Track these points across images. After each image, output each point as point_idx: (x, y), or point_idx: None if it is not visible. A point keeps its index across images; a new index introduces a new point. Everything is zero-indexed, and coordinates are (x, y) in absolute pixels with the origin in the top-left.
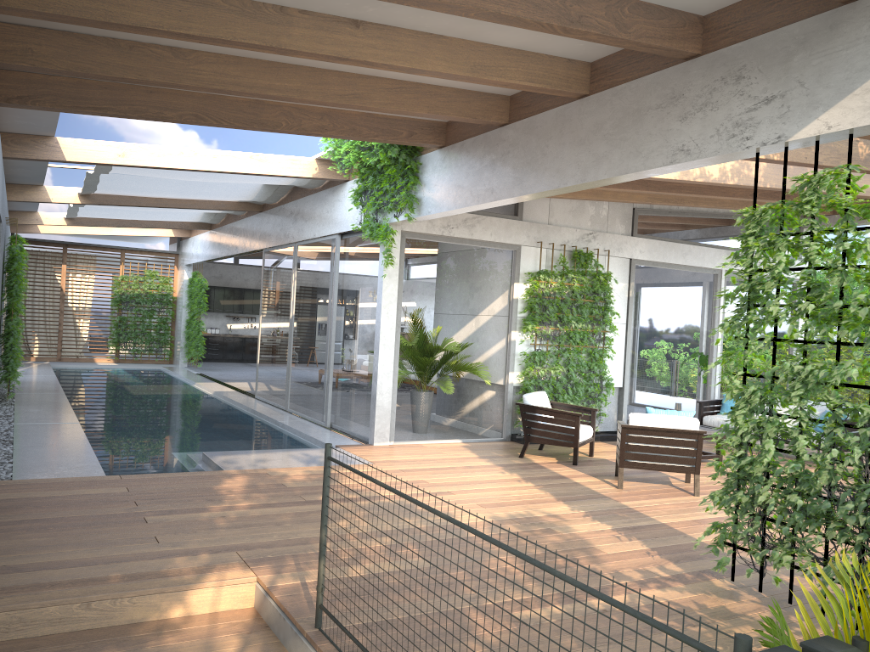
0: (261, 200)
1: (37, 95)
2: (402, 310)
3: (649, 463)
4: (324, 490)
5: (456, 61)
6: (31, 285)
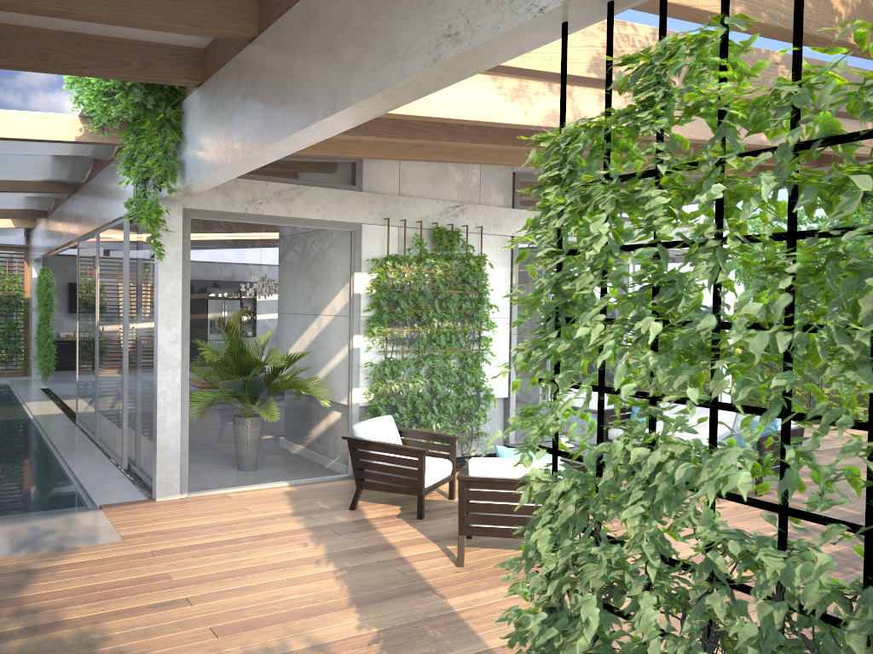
0: (64, 178)
1: None
2: (192, 316)
3: (500, 528)
4: None
5: None
6: None
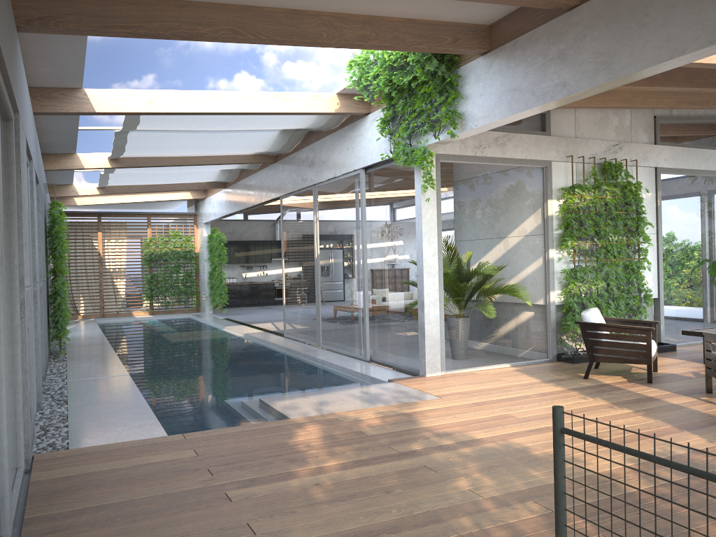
0: (275, 150)
1: (60, 15)
2: (442, 235)
3: None
4: (558, 483)
5: None
6: (73, 252)
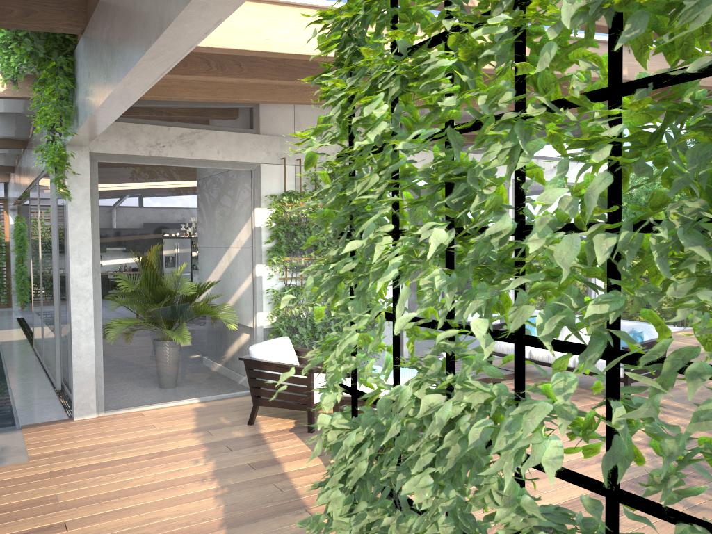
0: (12, 135)
1: None
2: (102, 251)
3: None
4: None
5: None
6: None
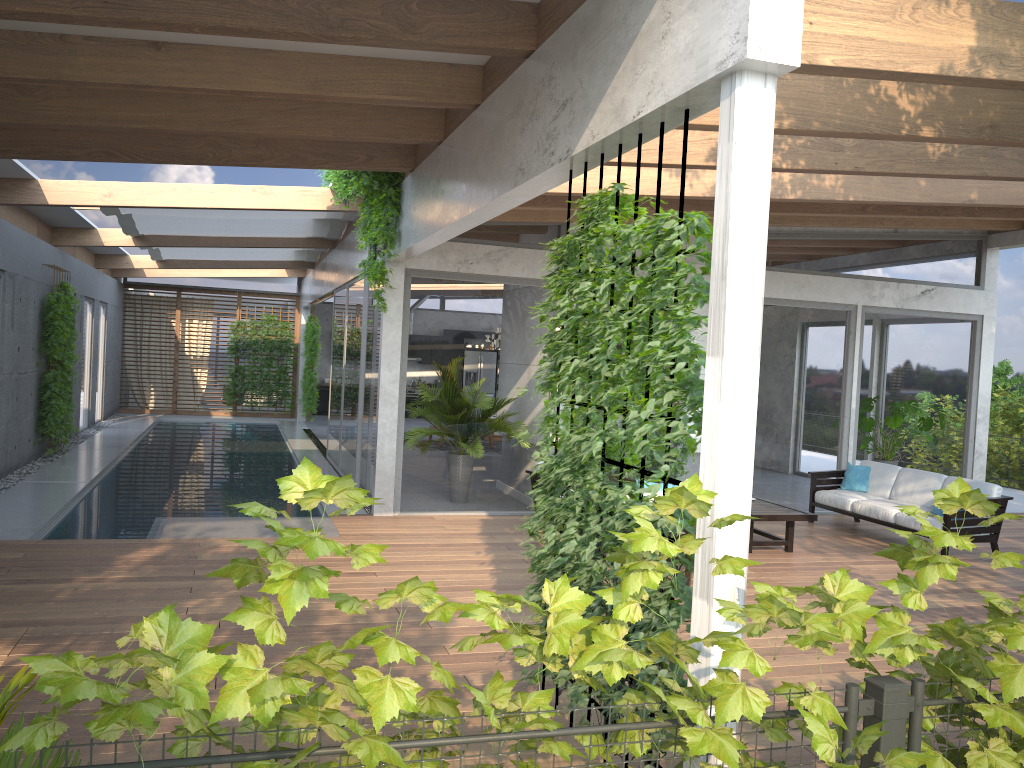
0: (324, 236)
1: None
2: (409, 360)
3: None
4: None
5: (291, 78)
6: (144, 333)
